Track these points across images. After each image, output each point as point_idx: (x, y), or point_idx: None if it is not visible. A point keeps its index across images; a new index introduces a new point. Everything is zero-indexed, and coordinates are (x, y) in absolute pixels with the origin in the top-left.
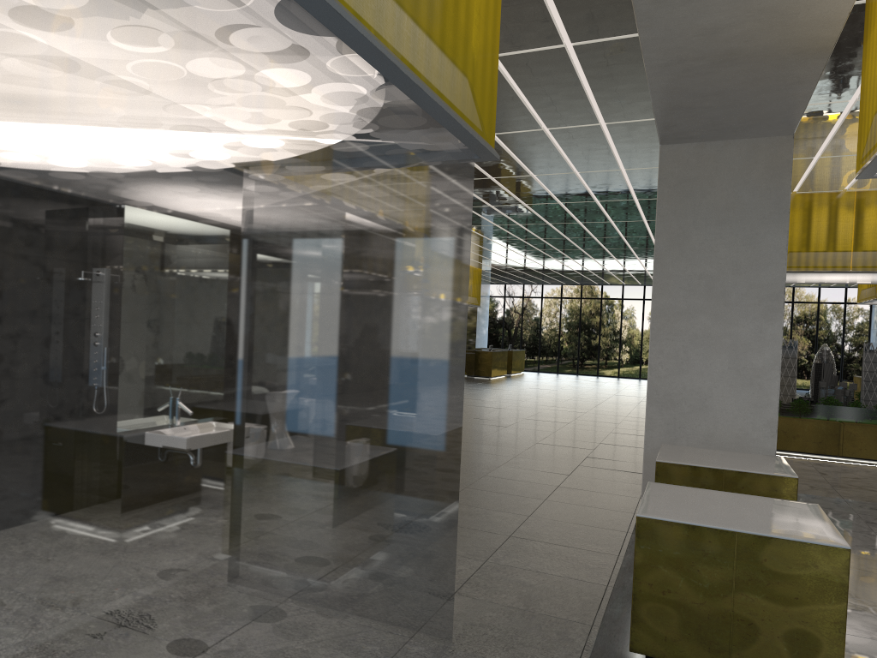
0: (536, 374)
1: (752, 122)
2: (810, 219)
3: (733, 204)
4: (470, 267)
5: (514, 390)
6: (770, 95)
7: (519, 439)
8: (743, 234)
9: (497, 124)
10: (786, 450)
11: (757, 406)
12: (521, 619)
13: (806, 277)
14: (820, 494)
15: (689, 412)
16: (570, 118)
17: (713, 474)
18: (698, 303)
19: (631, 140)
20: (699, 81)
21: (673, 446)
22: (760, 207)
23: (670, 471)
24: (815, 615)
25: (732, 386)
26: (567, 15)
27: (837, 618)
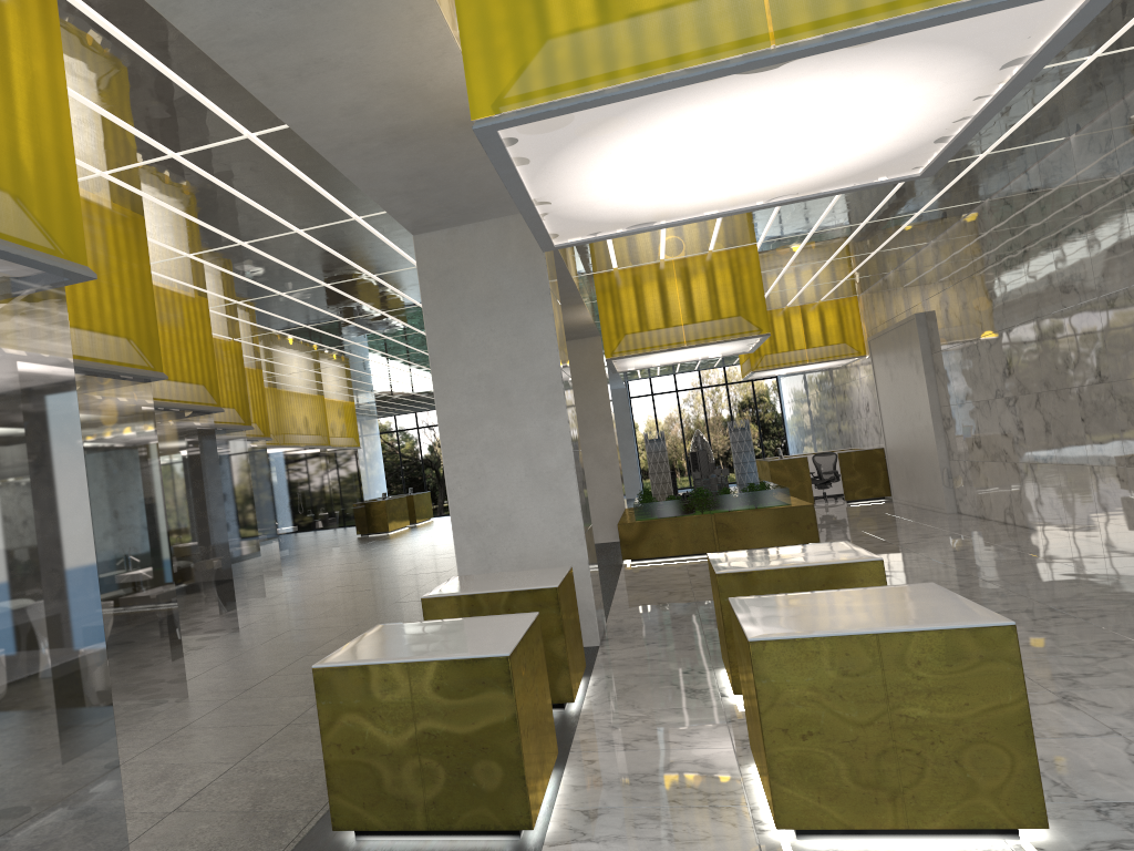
0: (447, 519)
1: (484, 200)
2: (637, 296)
3: (496, 291)
4: (338, 402)
5: (408, 542)
6: (476, 170)
7: (376, 602)
8: (512, 323)
9: (239, 231)
10: (666, 556)
11: (561, 513)
12: (238, 823)
13: (652, 359)
14: (674, 599)
15: (496, 534)
16: (317, 216)
17: (479, 600)
18: (483, 408)
19: (403, 233)
20: (390, 163)
21: (462, 577)
22: (522, 292)
23: (437, 607)
24: (493, 738)
25: (533, 496)
26: (224, 104)
27: (512, 735)
